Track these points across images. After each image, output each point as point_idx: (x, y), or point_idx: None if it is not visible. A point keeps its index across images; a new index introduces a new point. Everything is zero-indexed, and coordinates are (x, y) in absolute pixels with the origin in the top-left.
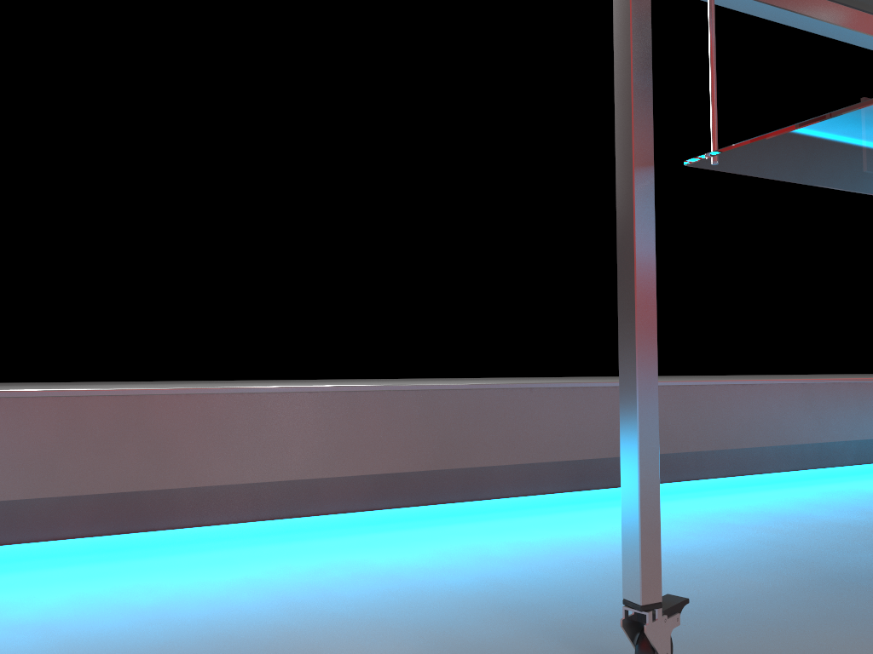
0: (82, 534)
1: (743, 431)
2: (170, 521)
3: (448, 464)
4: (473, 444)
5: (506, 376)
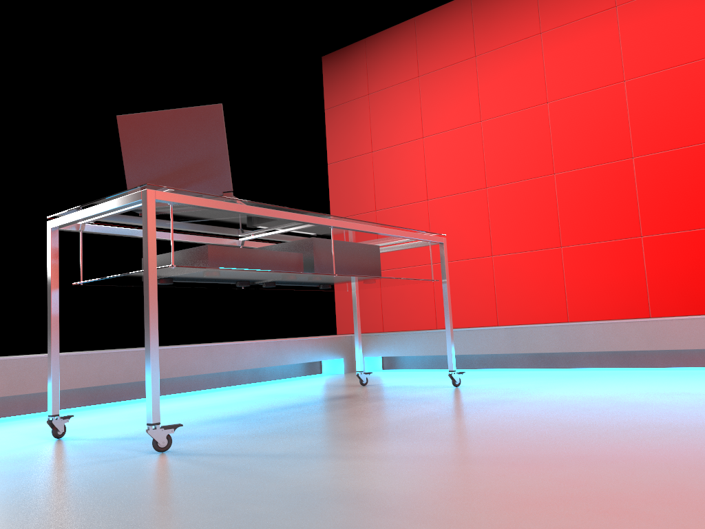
0: None
1: (173, 369)
2: None
3: (12, 393)
4: (26, 383)
5: (67, 351)
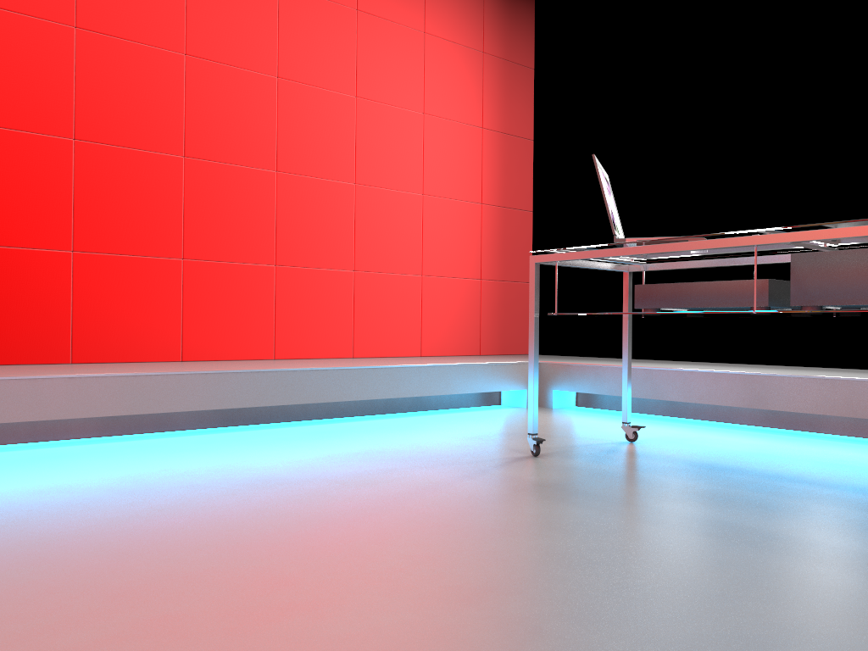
0: (661, 414)
1: None
2: (686, 415)
3: (756, 406)
4: (768, 399)
5: None
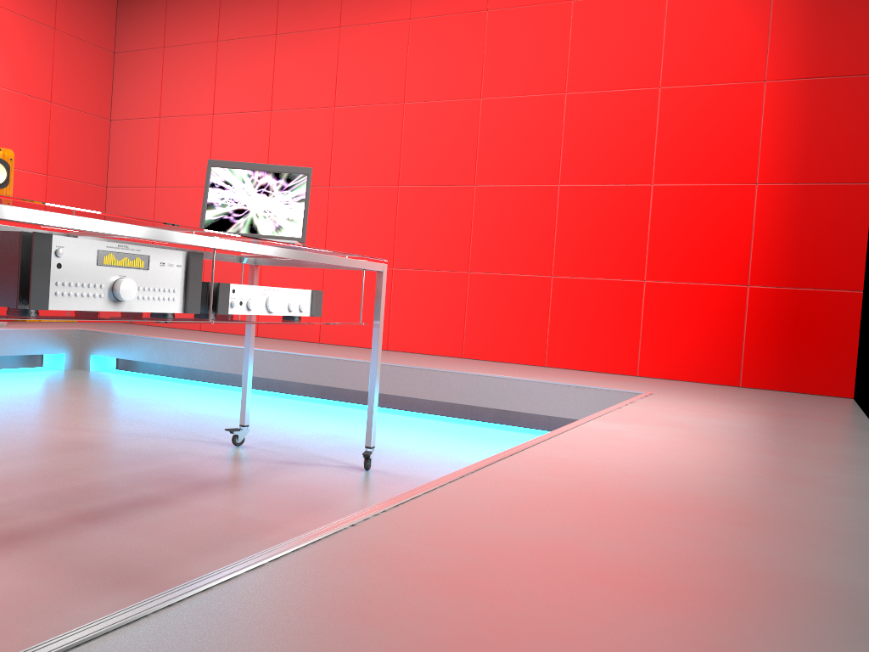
0: None
1: None
2: None
3: None
4: None
5: None
